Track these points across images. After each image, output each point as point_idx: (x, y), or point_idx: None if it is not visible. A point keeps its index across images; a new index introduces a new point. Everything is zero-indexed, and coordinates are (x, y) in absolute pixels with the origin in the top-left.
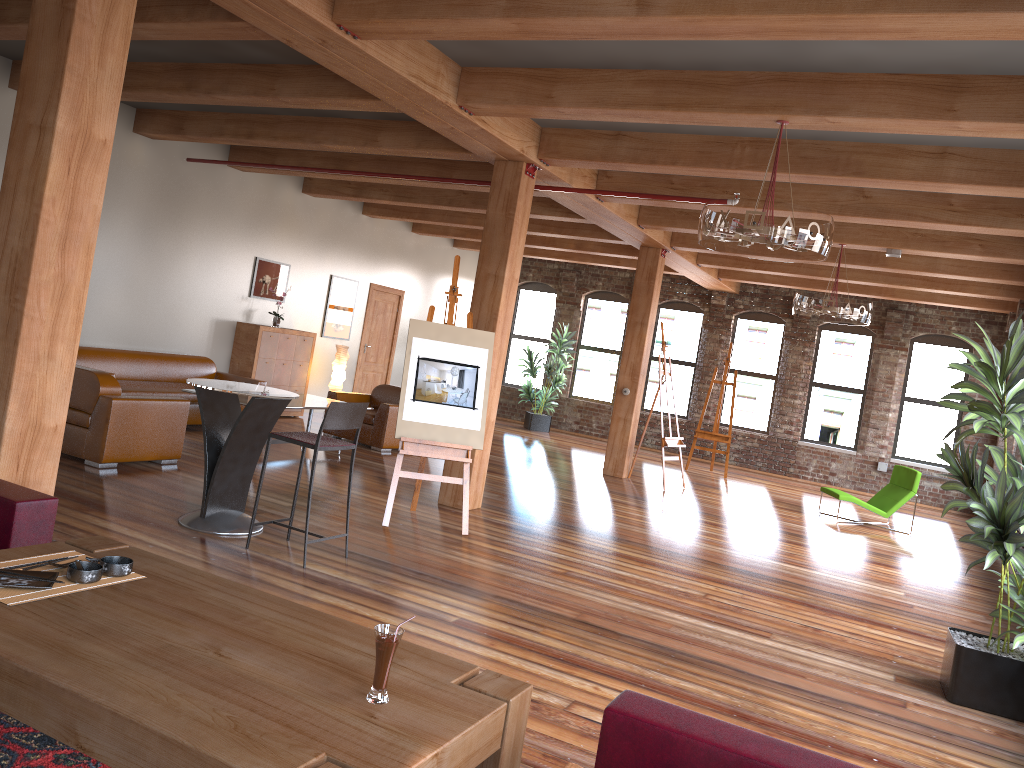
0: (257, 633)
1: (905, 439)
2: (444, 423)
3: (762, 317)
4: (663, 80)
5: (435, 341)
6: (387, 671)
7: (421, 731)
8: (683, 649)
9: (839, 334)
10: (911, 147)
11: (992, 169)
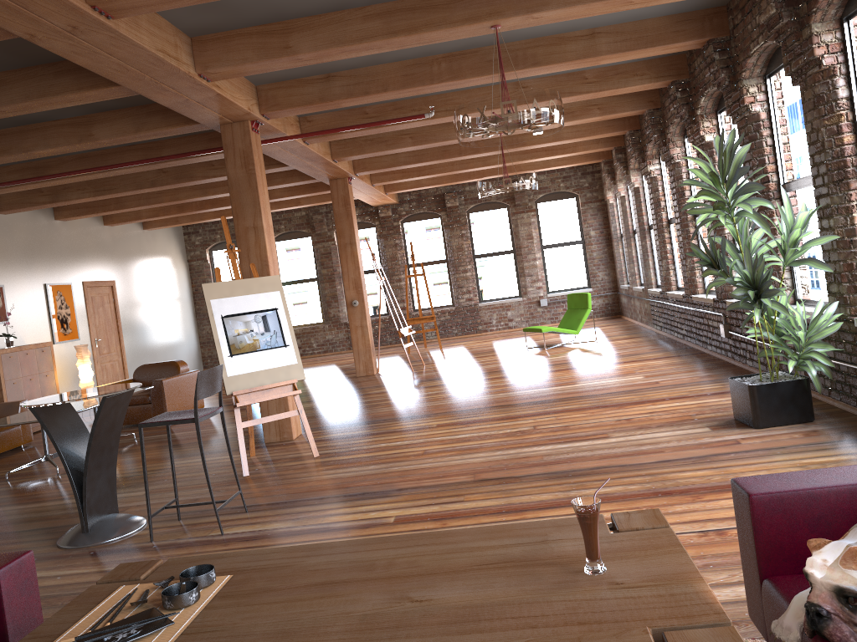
0: (410, 571)
1: (552, 277)
2: (265, 367)
3: (422, 216)
4: (388, 11)
5: (231, 298)
6: (598, 540)
7: (669, 575)
8: (570, 468)
9: (483, 213)
10: (568, 34)
11: (631, 38)
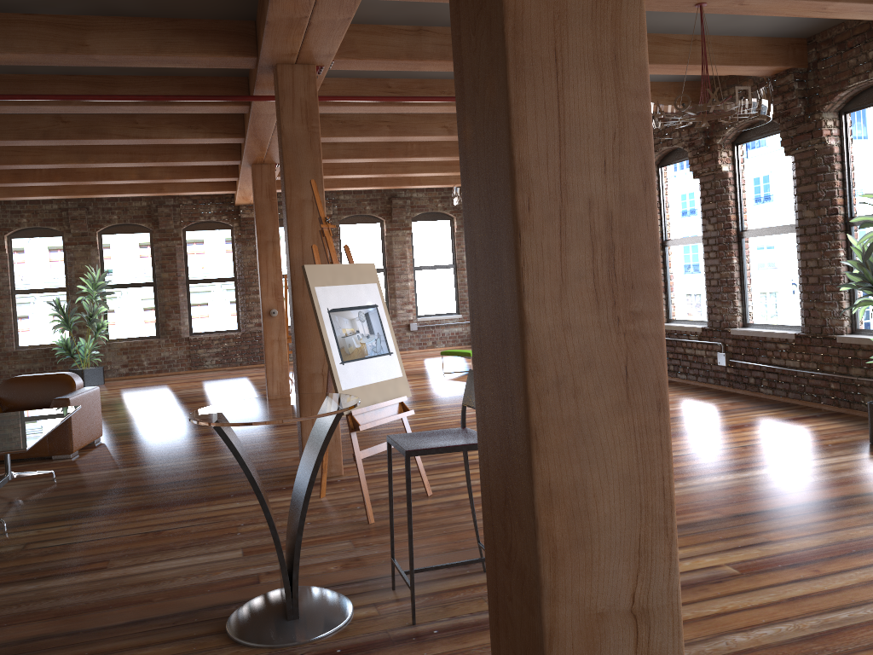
0: None
1: (422, 300)
2: (375, 379)
3: None
4: None
5: (334, 286)
6: None
7: None
8: (813, 498)
9: (354, 226)
10: (672, 36)
11: (727, 52)
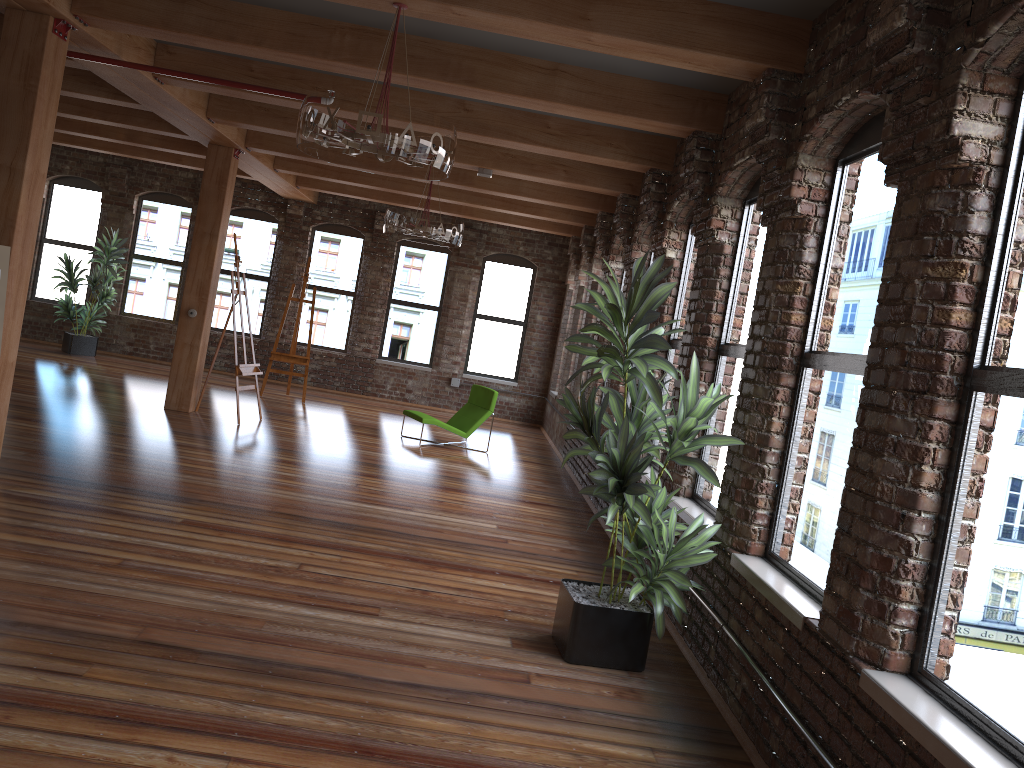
0: None
1: (476, 355)
2: None
3: (341, 230)
4: None
5: None
6: None
7: None
8: (282, 657)
9: (417, 251)
10: (524, 59)
11: (601, 93)
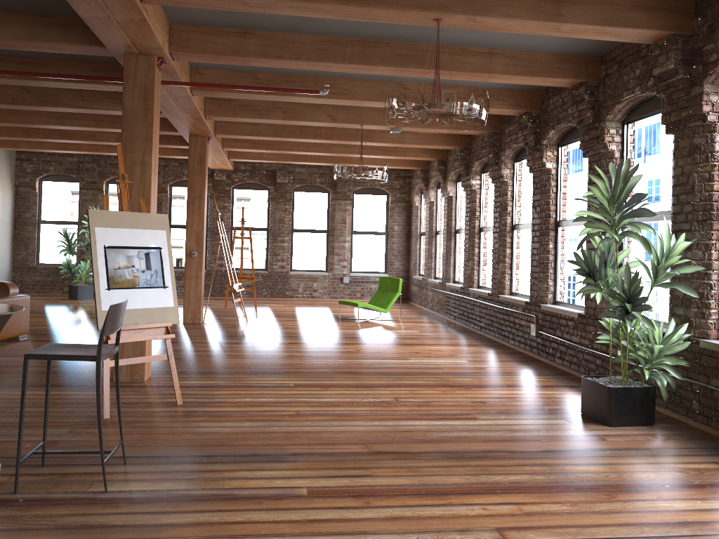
0: None
1: (356, 259)
2: (142, 306)
3: (252, 186)
4: None
5: (117, 229)
6: None
7: None
8: (461, 448)
9: (306, 193)
10: (471, 48)
11: (521, 64)
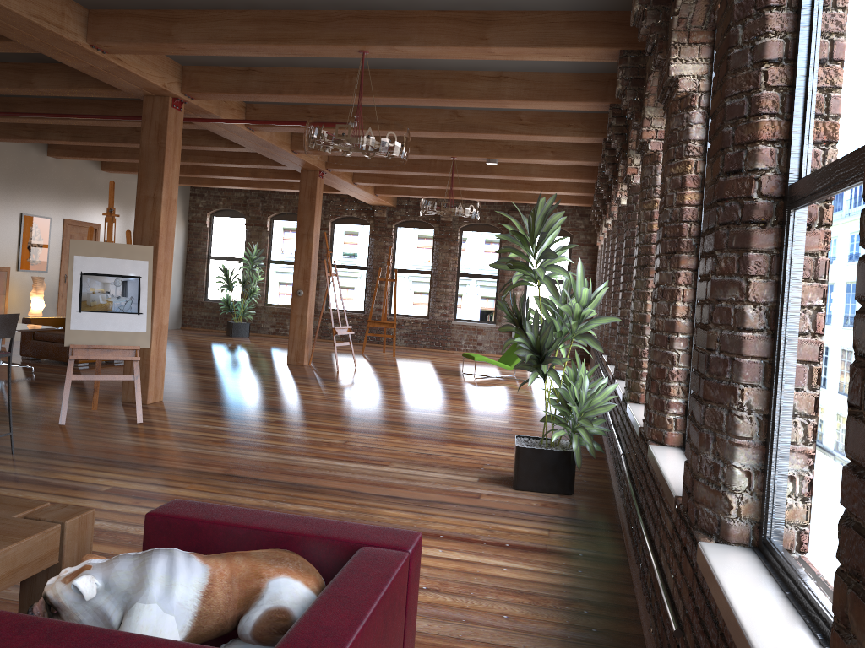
0: None
1: None
2: (111, 329)
3: (416, 224)
4: (264, 18)
5: (96, 258)
6: None
7: None
8: (311, 483)
9: (476, 233)
10: (477, 73)
11: (535, 88)
